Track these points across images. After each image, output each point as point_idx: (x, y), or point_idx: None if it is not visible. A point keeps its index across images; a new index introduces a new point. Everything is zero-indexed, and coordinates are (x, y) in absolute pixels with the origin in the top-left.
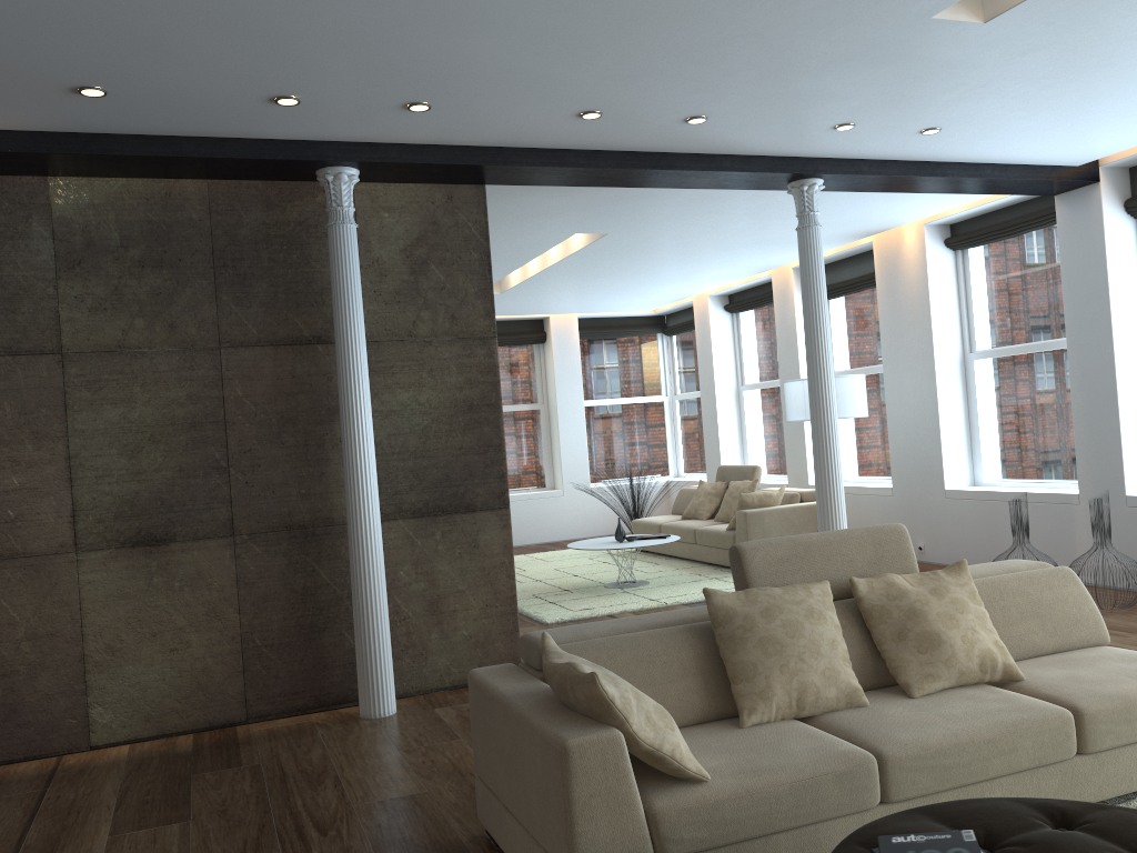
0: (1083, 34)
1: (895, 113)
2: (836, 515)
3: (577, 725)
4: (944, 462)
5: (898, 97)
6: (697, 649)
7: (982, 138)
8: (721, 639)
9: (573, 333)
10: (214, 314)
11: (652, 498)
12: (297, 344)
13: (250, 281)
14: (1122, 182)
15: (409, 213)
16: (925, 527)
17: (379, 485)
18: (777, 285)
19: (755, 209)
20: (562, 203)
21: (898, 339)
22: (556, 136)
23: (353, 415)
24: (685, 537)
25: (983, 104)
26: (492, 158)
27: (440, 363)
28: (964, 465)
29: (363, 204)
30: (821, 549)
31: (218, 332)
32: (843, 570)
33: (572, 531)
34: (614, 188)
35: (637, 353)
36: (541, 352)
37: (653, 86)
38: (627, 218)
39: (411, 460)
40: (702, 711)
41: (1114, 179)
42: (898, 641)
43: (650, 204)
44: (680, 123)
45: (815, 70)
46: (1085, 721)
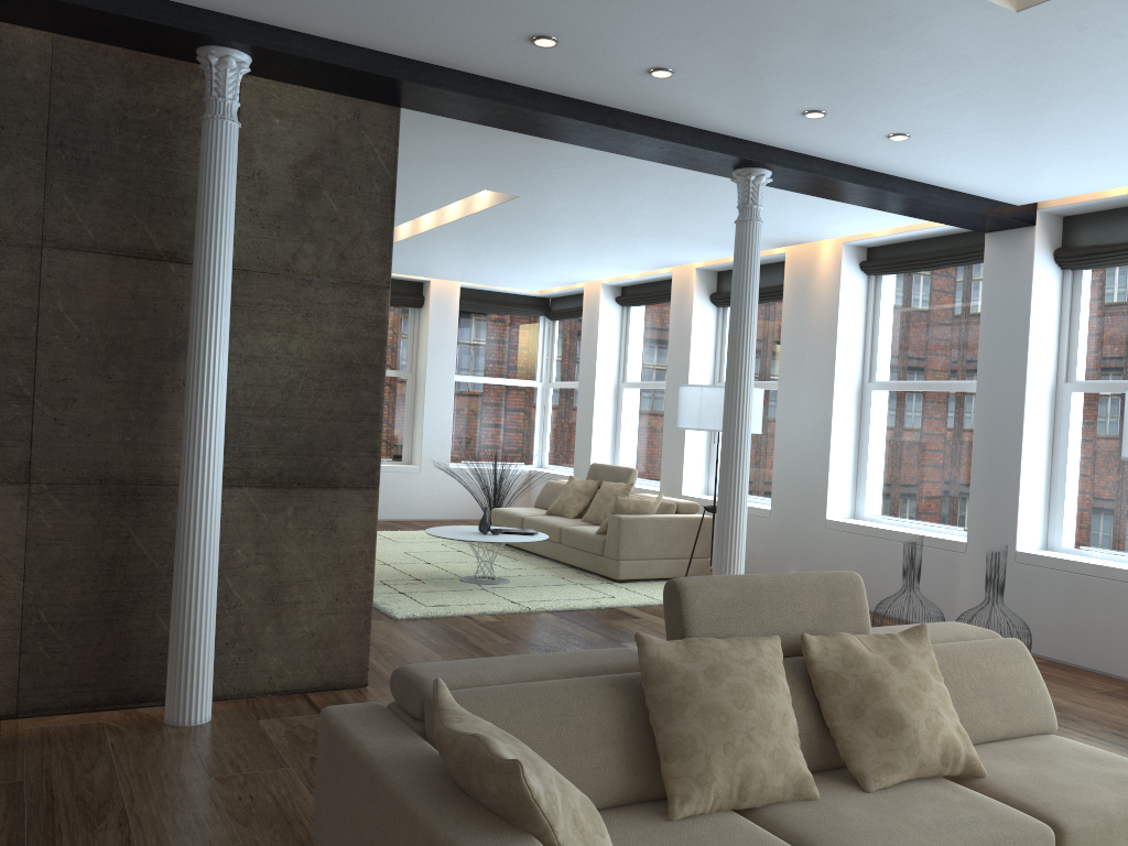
0: (1106, 50)
1: (873, 108)
2: (736, 539)
3: (482, 829)
4: (829, 491)
5: (885, 88)
6: (621, 709)
7: (944, 155)
8: (653, 700)
9: (453, 302)
10: (40, 204)
11: (512, 486)
12: (143, 258)
13: (93, 170)
14: (1055, 230)
15: (305, 124)
16: (799, 554)
17: (225, 444)
18: (677, 284)
19: (684, 195)
20: (480, 150)
21: (799, 357)
22: (497, 61)
23: (205, 355)
24: (549, 534)
25: (965, 116)
26: (416, 74)
27: (319, 308)
28: (847, 497)
29: (250, 103)
30: (770, 595)
31: (42, 227)
32: (792, 623)
33: (424, 511)
34: (543, 142)
35: (517, 333)
36: (416, 317)
37: (628, 16)
38: (546, 181)
39: (268, 418)
40: (620, 791)
41: (1048, 225)
42: (853, 718)
43: (575, 170)
44: (641, 74)
45: (814, 35)
46: (1066, 841)
